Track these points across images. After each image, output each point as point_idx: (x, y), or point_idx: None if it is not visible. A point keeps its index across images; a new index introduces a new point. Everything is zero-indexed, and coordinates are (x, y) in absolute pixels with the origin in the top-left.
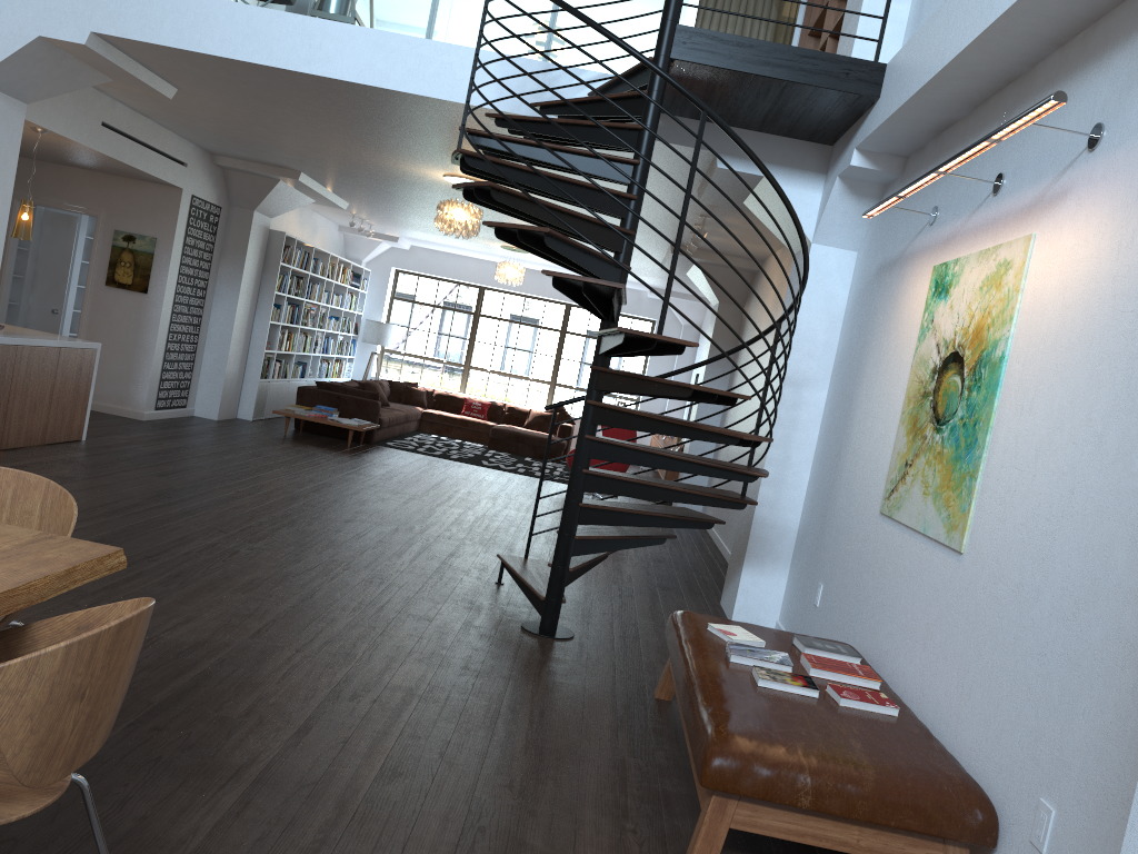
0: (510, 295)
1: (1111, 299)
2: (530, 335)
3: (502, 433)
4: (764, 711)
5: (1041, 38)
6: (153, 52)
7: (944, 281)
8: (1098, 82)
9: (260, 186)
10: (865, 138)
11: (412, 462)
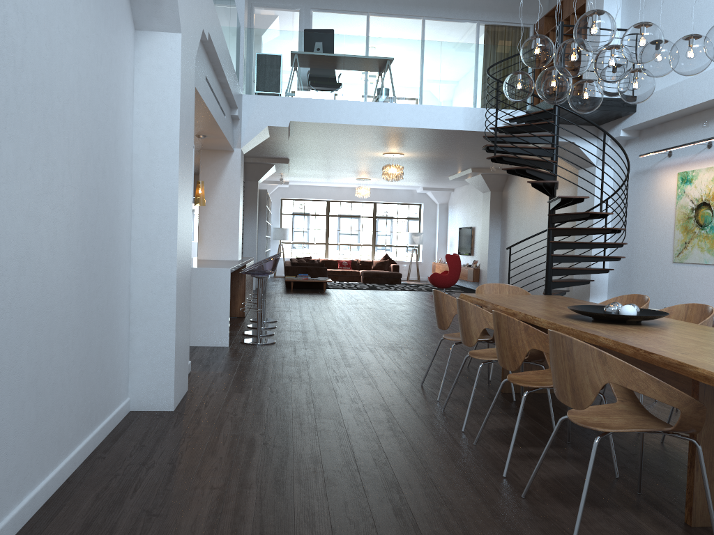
0: (343, 202)
1: None
2: (357, 222)
3: (369, 274)
4: None
5: None
6: (309, 125)
7: (687, 178)
8: None
9: (263, 169)
10: (629, 126)
11: (359, 292)
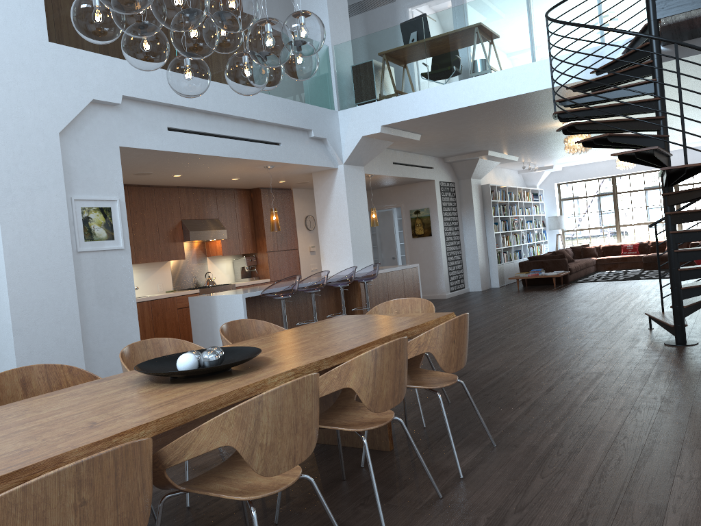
0: (633, 175)
1: None
2: (654, 195)
3: (650, 258)
4: None
5: None
6: (407, 123)
7: None
8: None
9: (470, 165)
10: None
11: (594, 286)
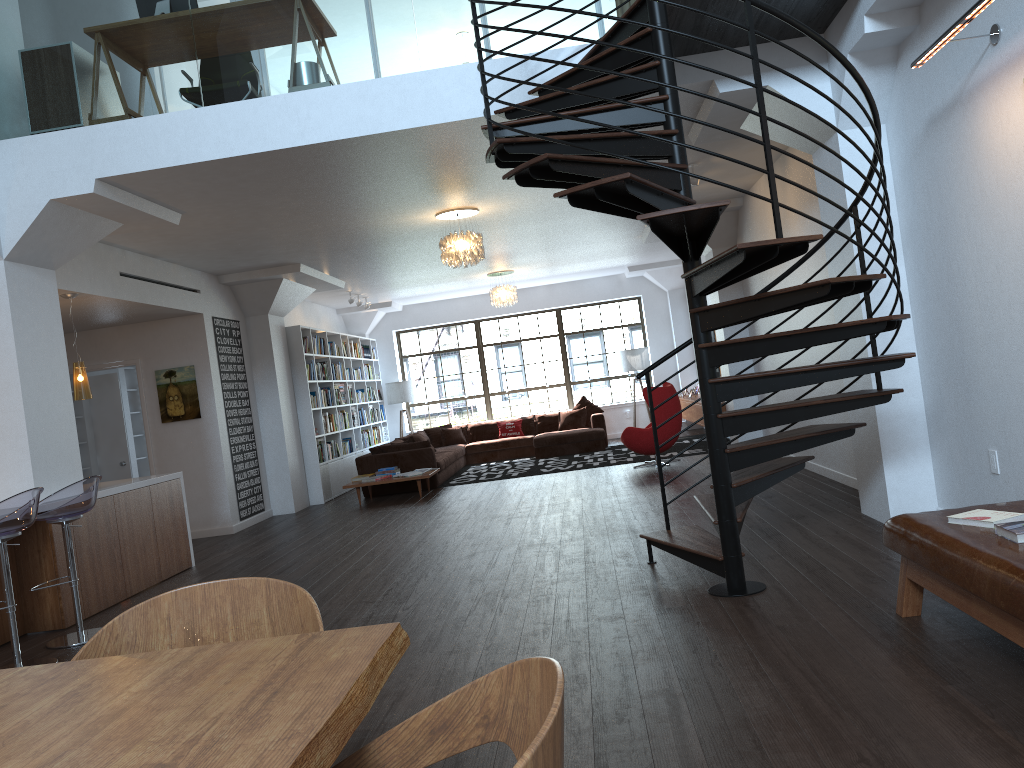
0: (503, 319)
1: None
2: (533, 348)
3: (544, 440)
4: None
5: None
6: (156, 179)
7: None
8: None
9: (267, 290)
10: None
11: (483, 489)
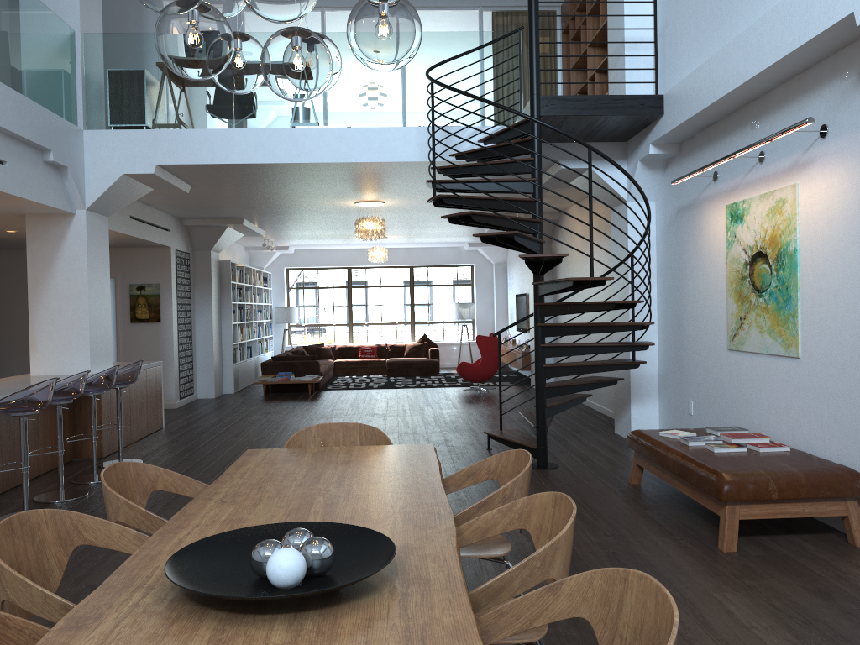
0: (370, 268)
1: (859, 213)
2: (389, 293)
3: (395, 363)
4: (729, 461)
5: (774, 81)
6: (193, 168)
7: (737, 213)
8: (816, 103)
9: (214, 233)
10: (658, 138)
11: (356, 395)
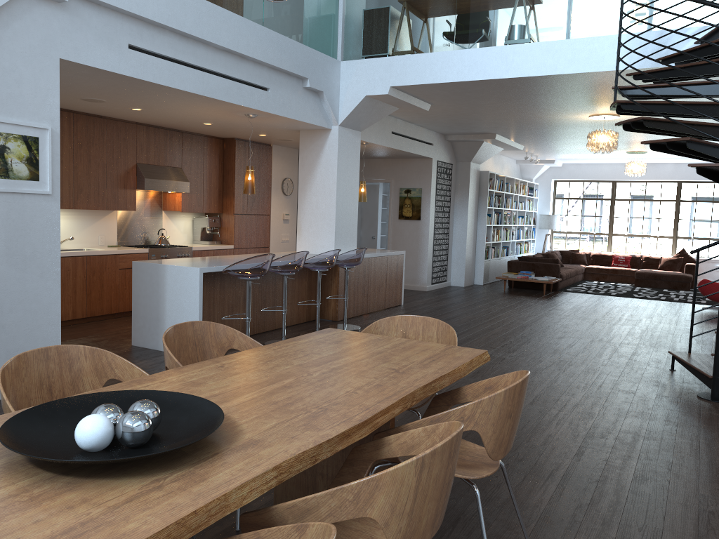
0: (635, 182)
1: None
2: (653, 207)
3: (643, 274)
4: None
5: None
6: (421, 88)
7: None
8: None
9: (472, 147)
10: None
11: (587, 299)
